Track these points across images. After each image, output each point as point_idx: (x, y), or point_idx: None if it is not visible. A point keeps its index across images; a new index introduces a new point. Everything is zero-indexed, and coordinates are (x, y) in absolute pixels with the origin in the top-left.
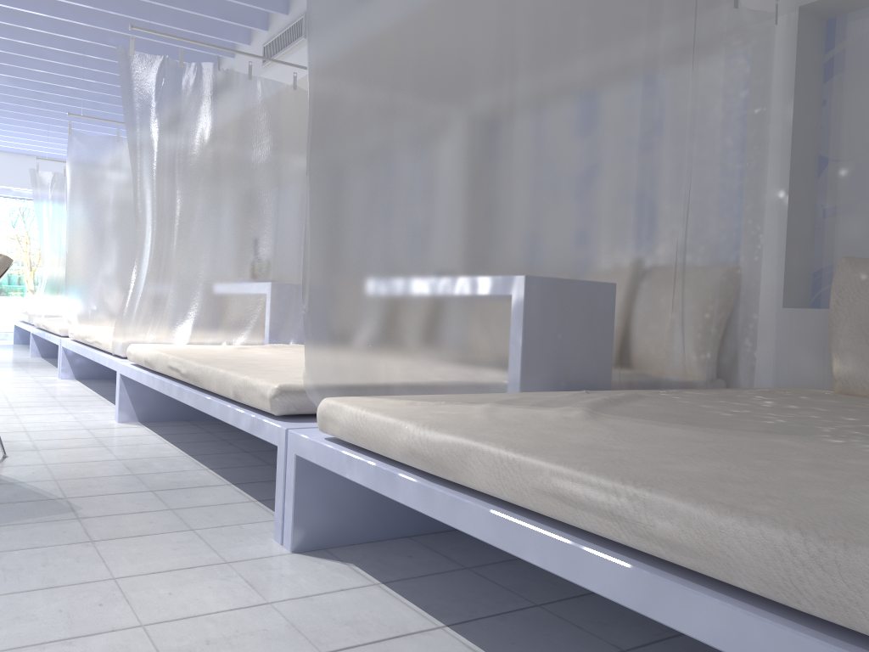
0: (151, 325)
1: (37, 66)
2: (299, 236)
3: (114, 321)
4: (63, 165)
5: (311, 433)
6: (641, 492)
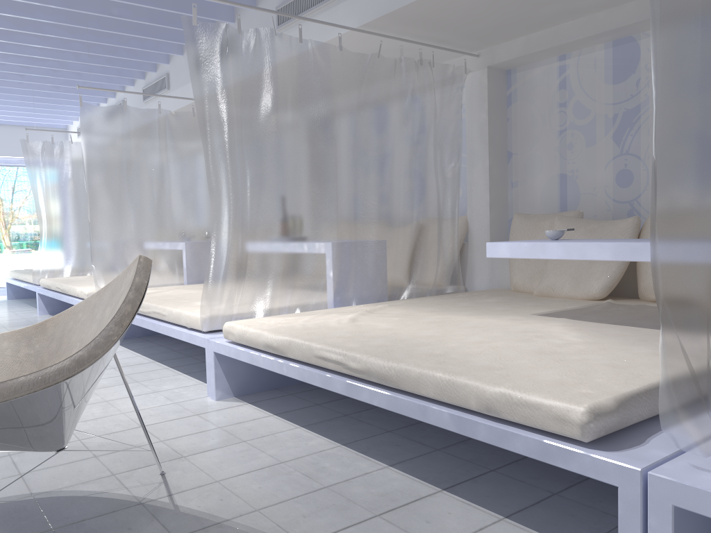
0: (235, 299)
1: (33, 41)
2: (352, 195)
3: None
4: (32, 131)
5: (691, 478)
6: None
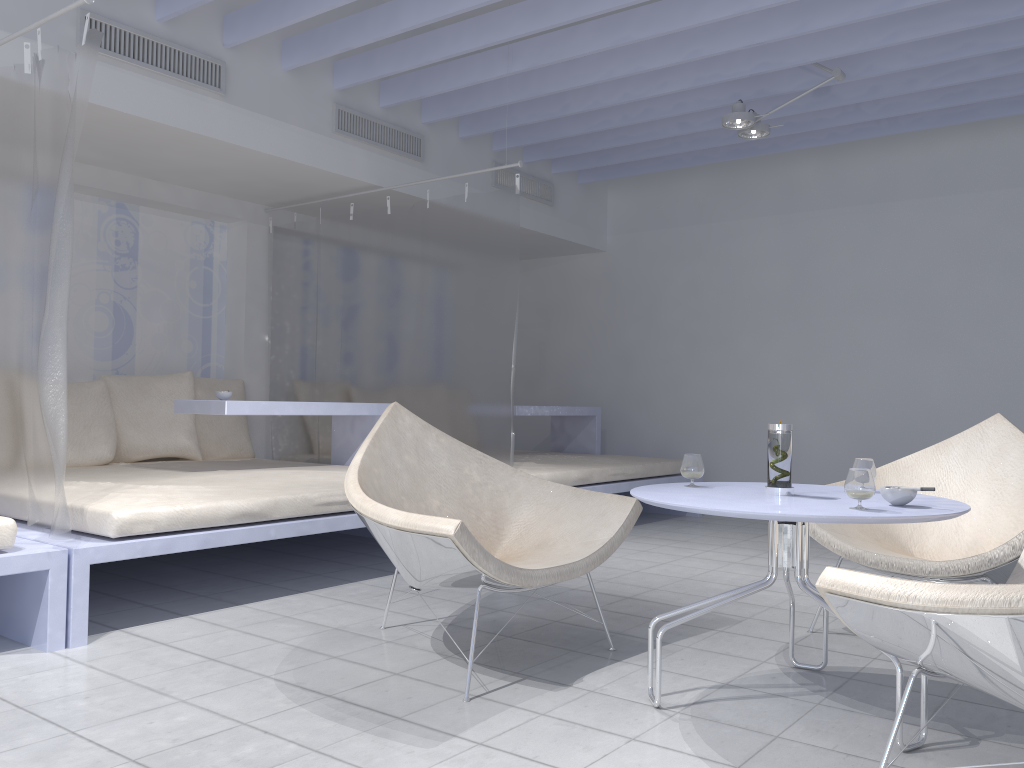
0: (54, 482)
1: None
2: None
3: None
4: None
5: None
6: (624, 467)
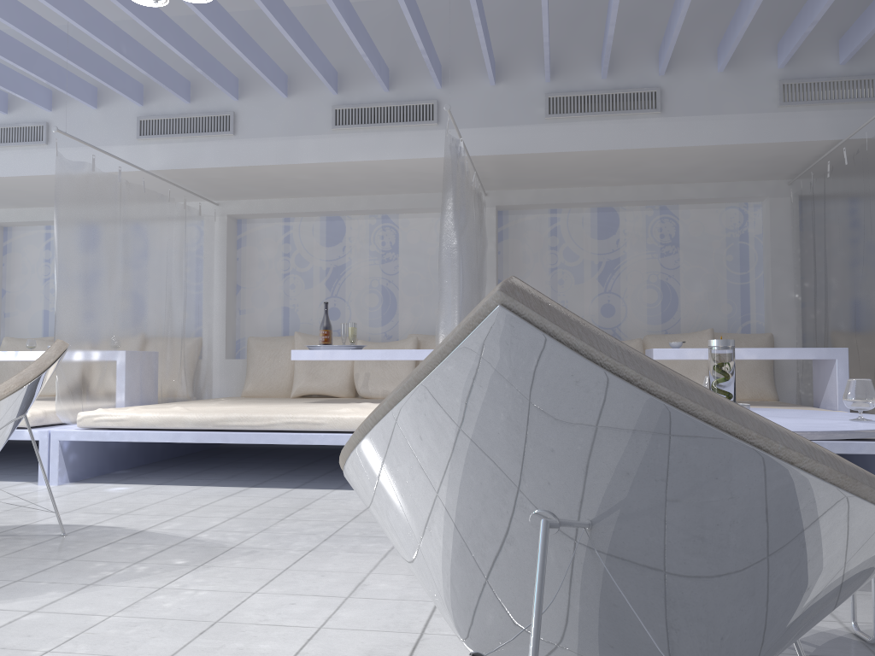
0: None
1: None
2: None
3: (88, 401)
4: None
5: None
6: None
